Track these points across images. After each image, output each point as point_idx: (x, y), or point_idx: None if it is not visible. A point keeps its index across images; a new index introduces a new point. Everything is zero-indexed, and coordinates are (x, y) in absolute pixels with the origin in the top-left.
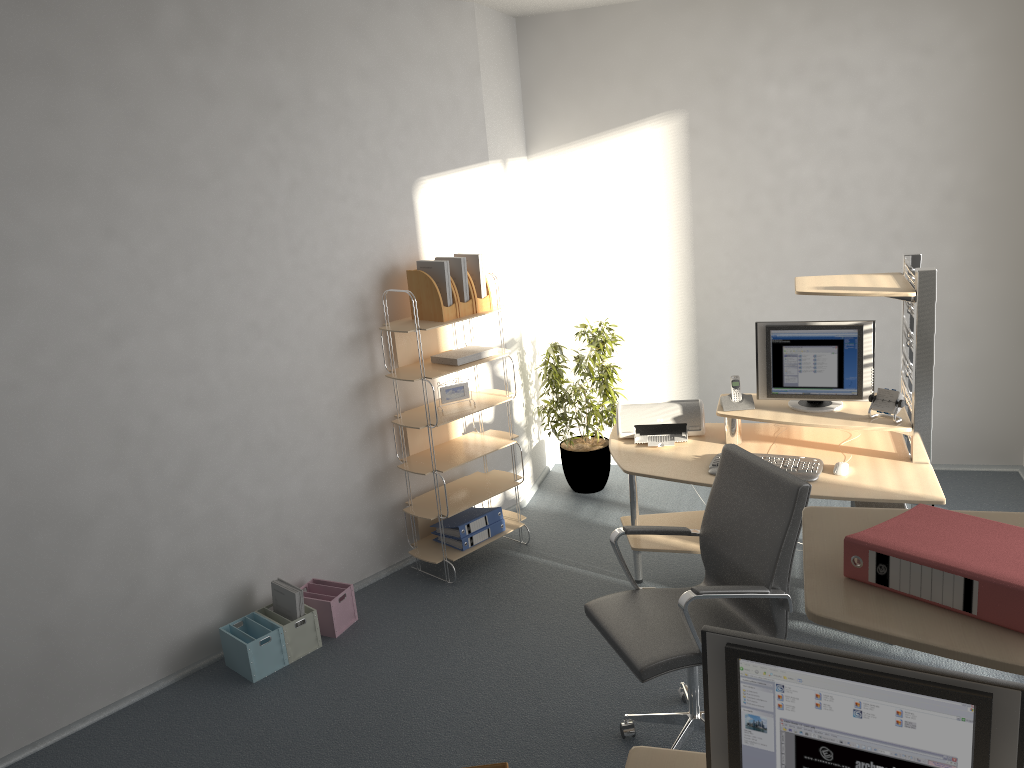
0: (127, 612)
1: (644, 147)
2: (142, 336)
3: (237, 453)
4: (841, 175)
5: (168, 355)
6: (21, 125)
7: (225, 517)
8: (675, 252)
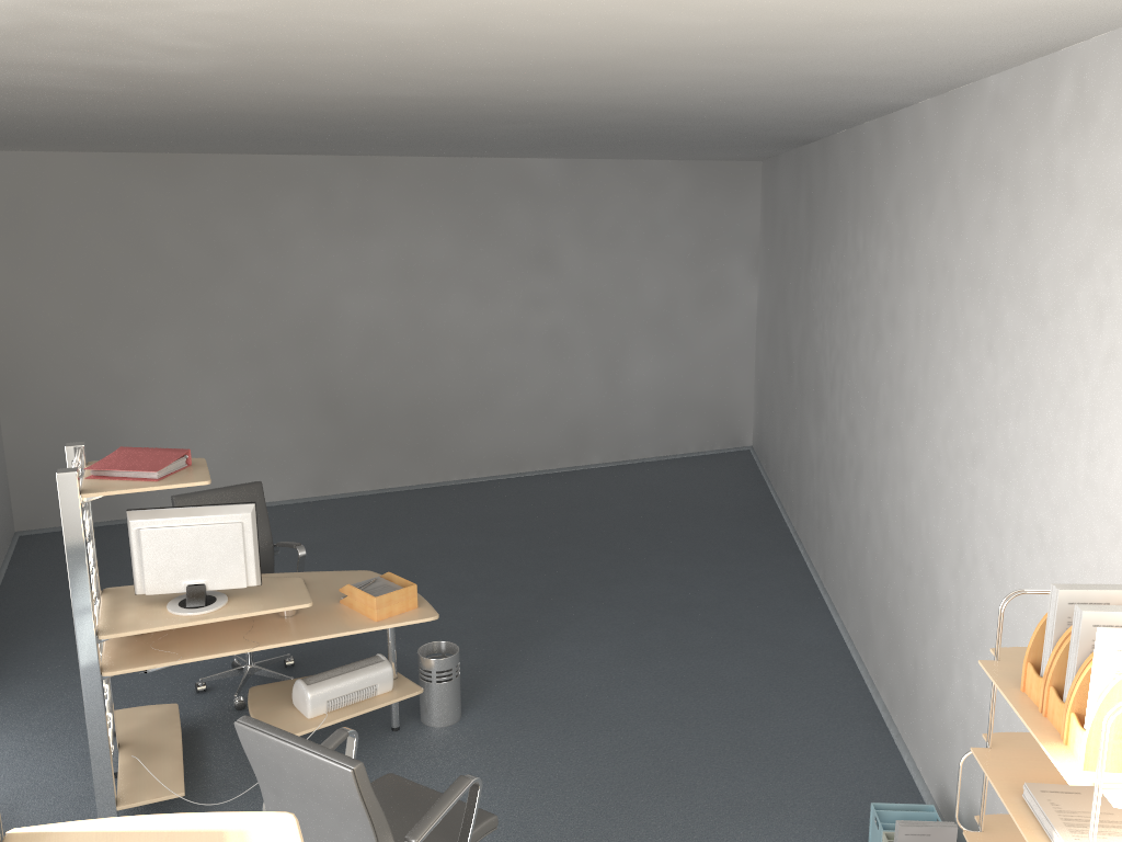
0: (936, 713)
1: None
2: (984, 469)
3: None
4: None
5: (990, 503)
6: (976, 227)
7: (983, 722)
8: None
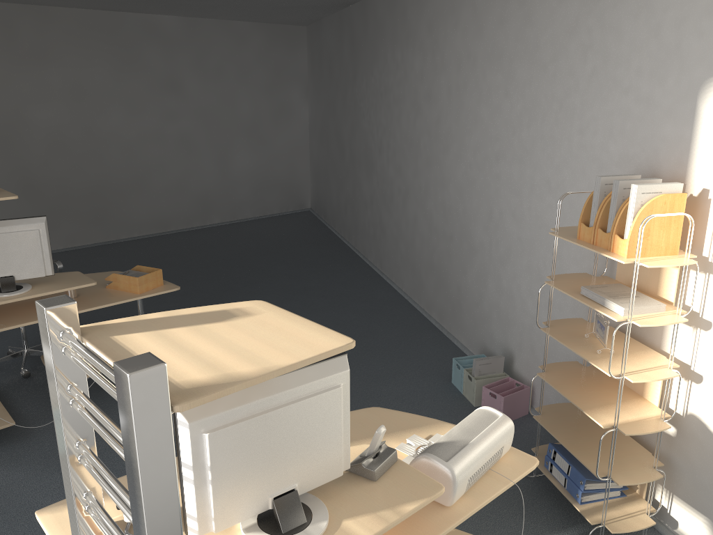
0: (476, 309)
1: None
2: (505, 162)
3: (524, 265)
4: None
5: (511, 179)
6: (492, 26)
7: (512, 300)
8: None
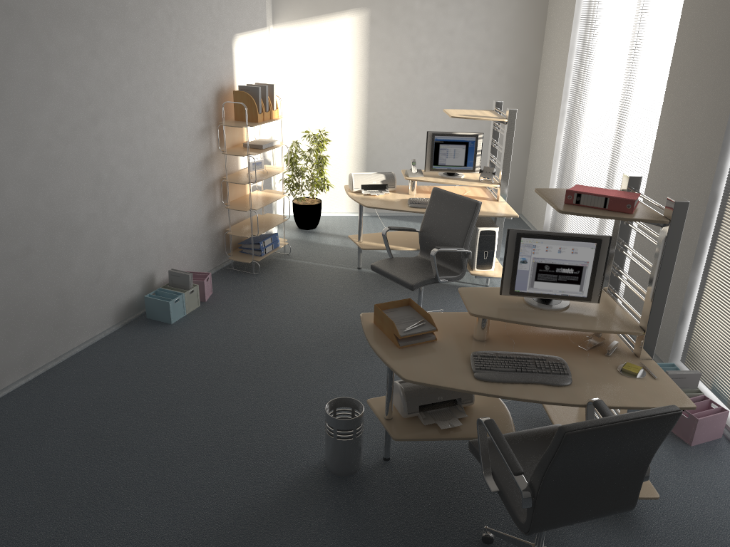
0: (98, 285)
1: (344, 27)
2: (107, 119)
3: (149, 194)
4: (449, 56)
5: (119, 132)
6: None
7: (143, 232)
8: (358, 92)
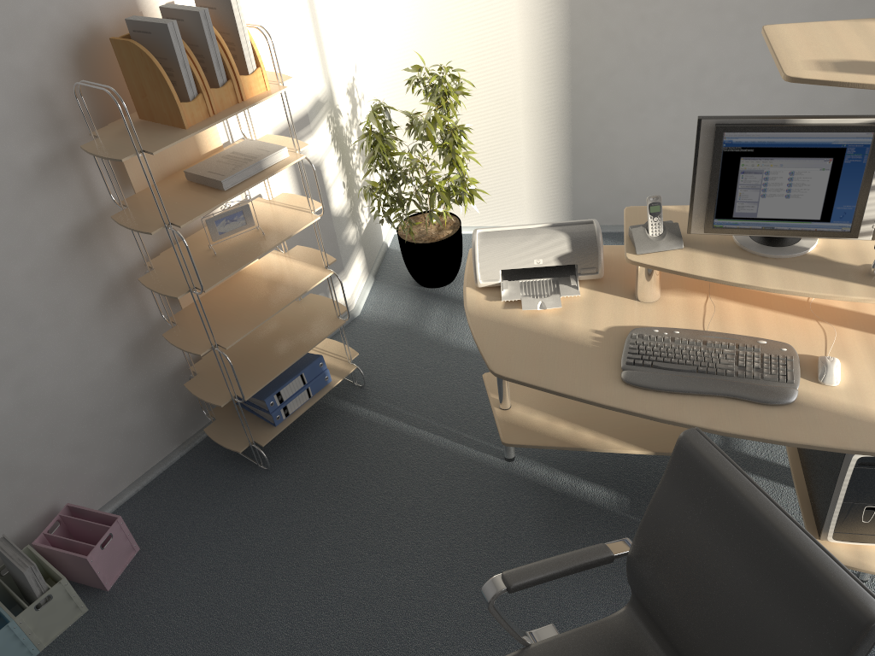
0: None
1: None
2: None
3: None
4: None
5: None
6: None
7: None
8: None
